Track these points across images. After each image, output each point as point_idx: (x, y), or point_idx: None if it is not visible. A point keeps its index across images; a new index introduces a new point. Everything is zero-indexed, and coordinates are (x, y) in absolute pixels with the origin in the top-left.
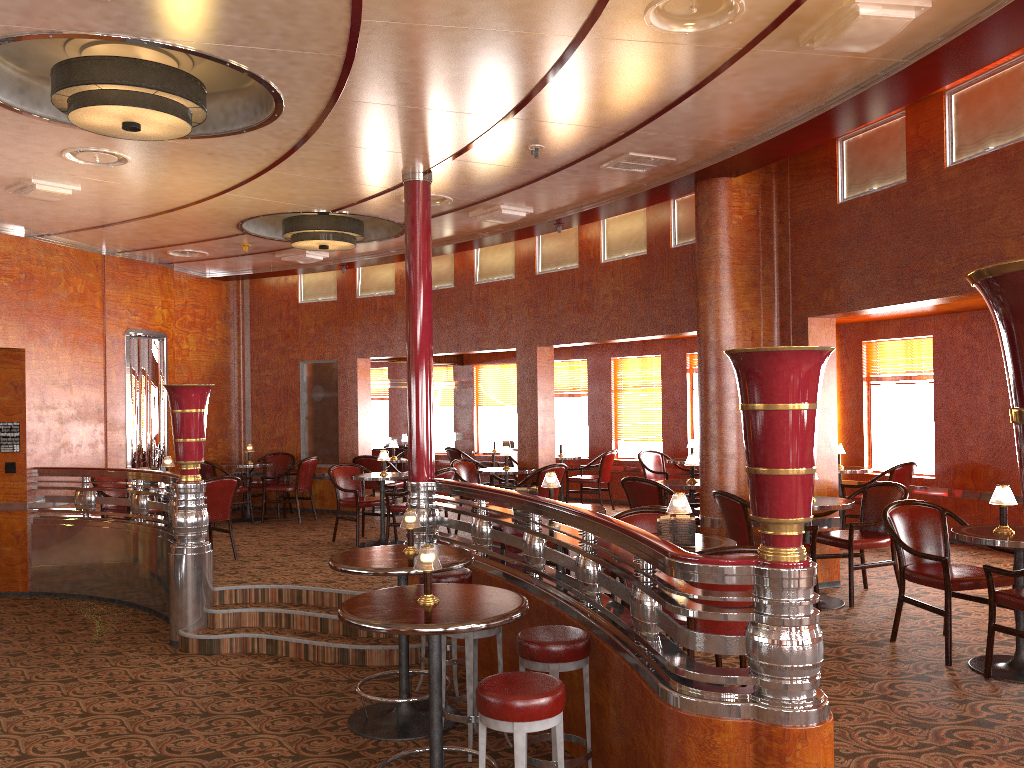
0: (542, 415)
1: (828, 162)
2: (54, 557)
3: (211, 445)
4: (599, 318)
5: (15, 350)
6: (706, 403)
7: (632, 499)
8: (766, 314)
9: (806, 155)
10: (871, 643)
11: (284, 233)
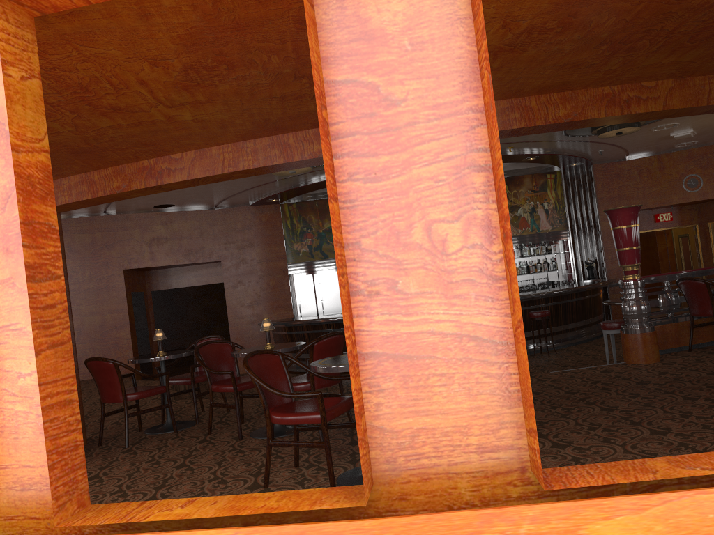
0: None
1: None
2: None
3: None
4: None
5: None
6: None
7: None
8: None
9: None
10: None
11: None
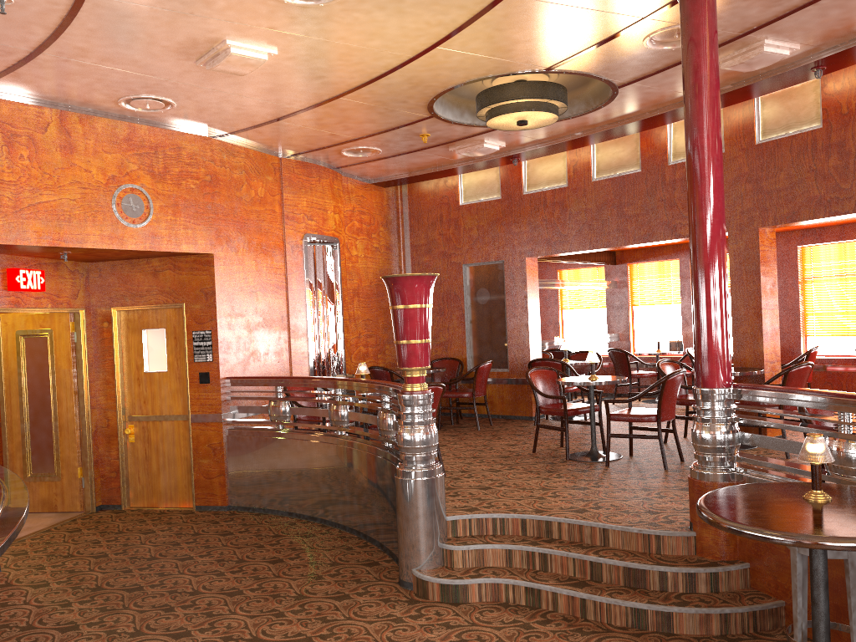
0: (766, 307)
1: None
2: (251, 470)
3: (380, 352)
4: None
5: (204, 256)
6: None
7: None
8: None
9: None
10: None
11: (480, 108)
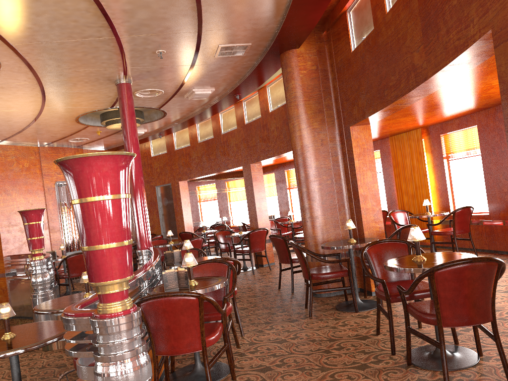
0: (258, 201)
1: (345, 27)
2: (19, 299)
3: None
4: (272, 144)
5: None
6: (299, 187)
7: (275, 247)
8: (330, 128)
9: (336, 26)
10: (361, 337)
11: (100, 123)
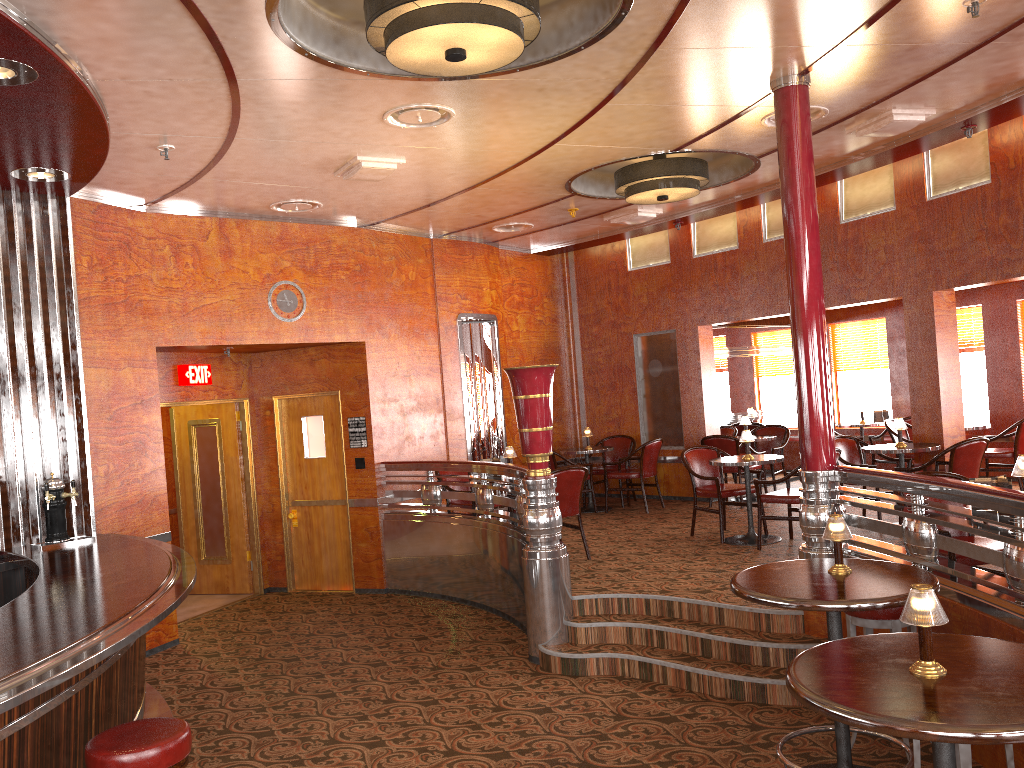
0: (944, 377)
1: None
2: (406, 554)
3: None
4: None
5: (356, 344)
6: None
7: None
8: None
9: None
10: None
11: (617, 187)
